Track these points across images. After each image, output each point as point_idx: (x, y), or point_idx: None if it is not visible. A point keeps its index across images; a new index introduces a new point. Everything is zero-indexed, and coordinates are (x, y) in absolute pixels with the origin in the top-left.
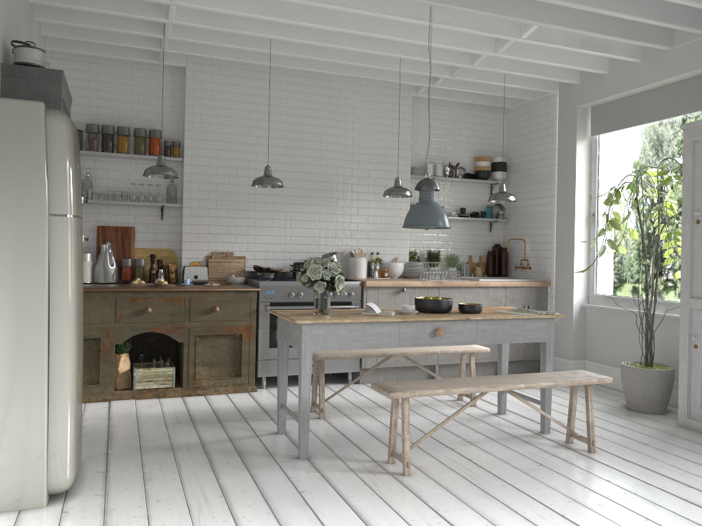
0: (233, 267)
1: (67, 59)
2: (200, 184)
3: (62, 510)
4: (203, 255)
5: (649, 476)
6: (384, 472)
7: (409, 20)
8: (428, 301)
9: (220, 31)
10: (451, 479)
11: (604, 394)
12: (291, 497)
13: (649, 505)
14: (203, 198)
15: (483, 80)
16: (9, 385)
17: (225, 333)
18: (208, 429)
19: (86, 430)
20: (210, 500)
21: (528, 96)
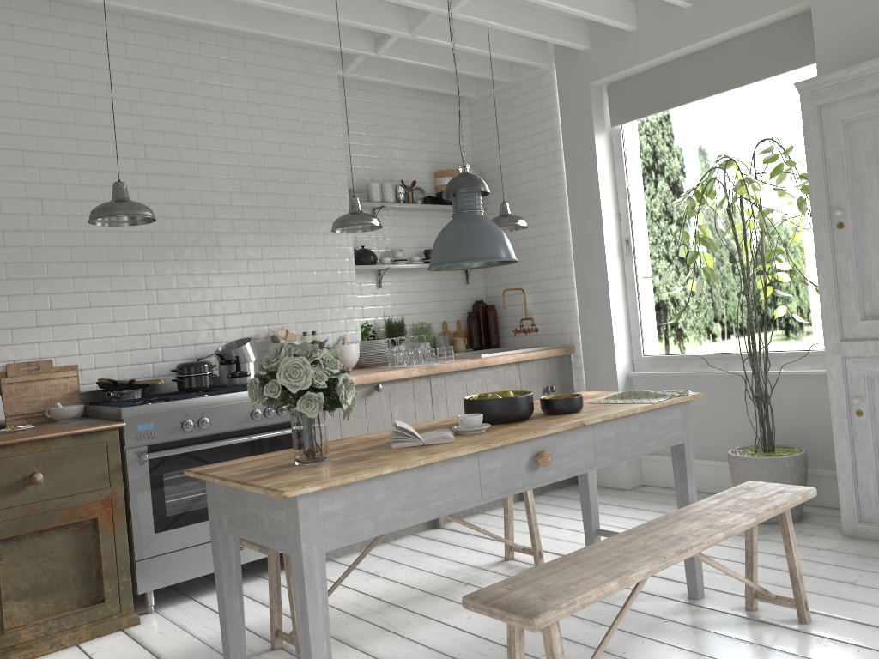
0: (55, 388)
1: None
2: None
3: None
4: None
5: None
6: None
7: None
8: (497, 401)
9: None
10: None
11: None
12: None
13: None
14: None
15: (456, 43)
16: None
17: (62, 523)
18: None
19: None
20: None
21: (506, 77)
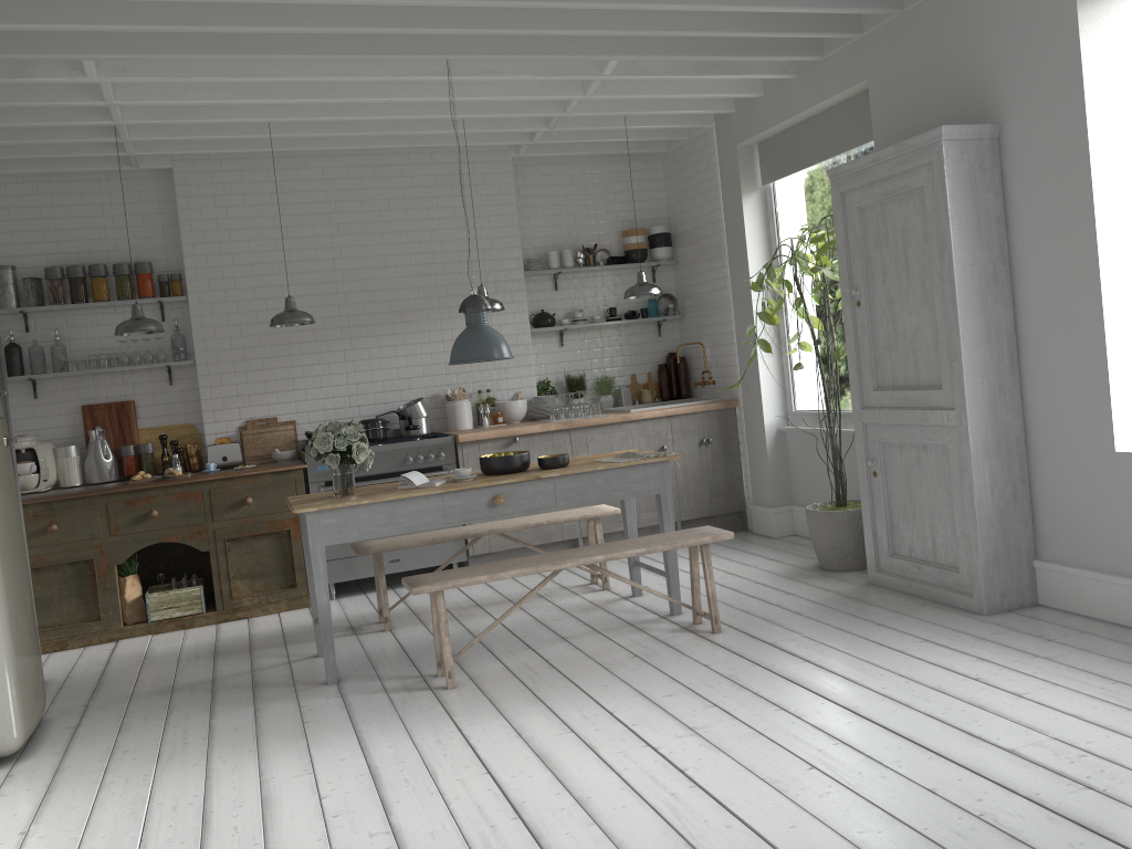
0: (279, 438)
1: (6, 182)
2: (216, 329)
3: (8, 774)
4: (234, 427)
5: (765, 654)
6: (424, 688)
7: (433, 78)
8: (491, 459)
9: (190, 123)
10: (504, 687)
11: (804, 552)
12: (289, 730)
13: (733, 688)
14: (224, 347)
15: (598, 126)
16: None
17: (266, 532)
18: (229, 662)
19: (73, 681)
20: (189, 744)
21: (681, 135)
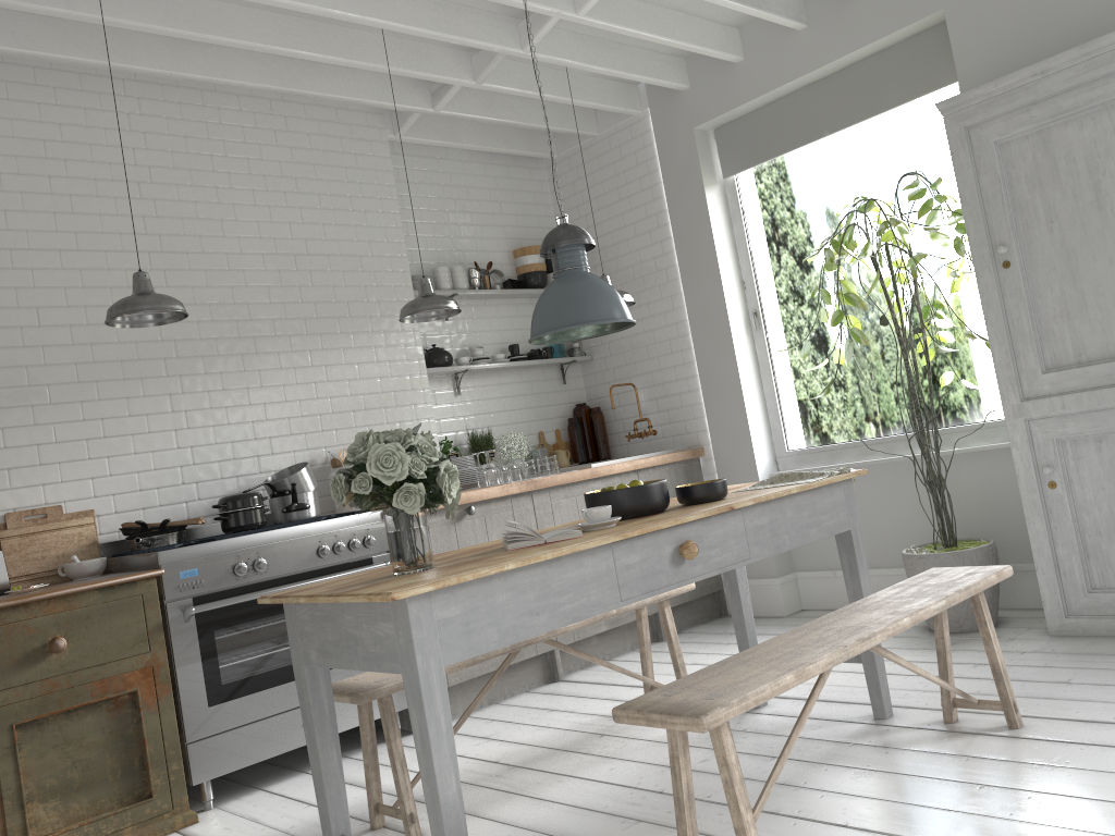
0: (68, 540)
1: None
2: None
3: None
4: None
5: None
6: None
7: None
8: (626, 491)
9: None
10: None
11: None
12: None
13: None
14: None
15: (530, 90)
16: None
17: (94, 700)
18: None
19: None
20: None
21: (591, 129)
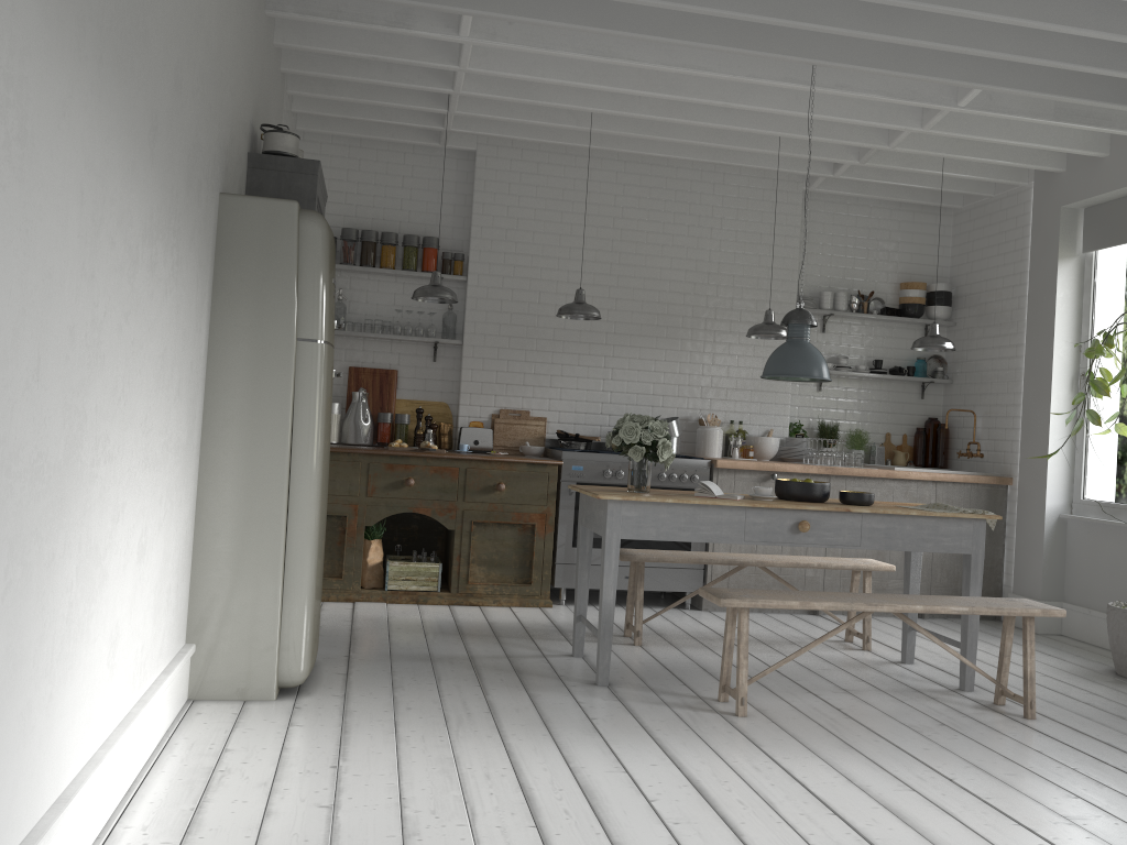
0: (528, 432)
1: (322, 141)
2: (488, 313)
3: (294, 706)
4: (487, 413)
5: (1107, 753)
6: (709, 710)
7: (785, 85)
8: (792, 483)
9: (522, 103)
10: (803, 727)
11: (1085, 654)
12: (577, 722)
13: (1089, 783)
14: (492, 333)
15: (910, 167)
16: (241, 545)
17: (512, 522)
18: (479, 643)
19: (324, 630)
20: (473, 714)
21: (986, 191)
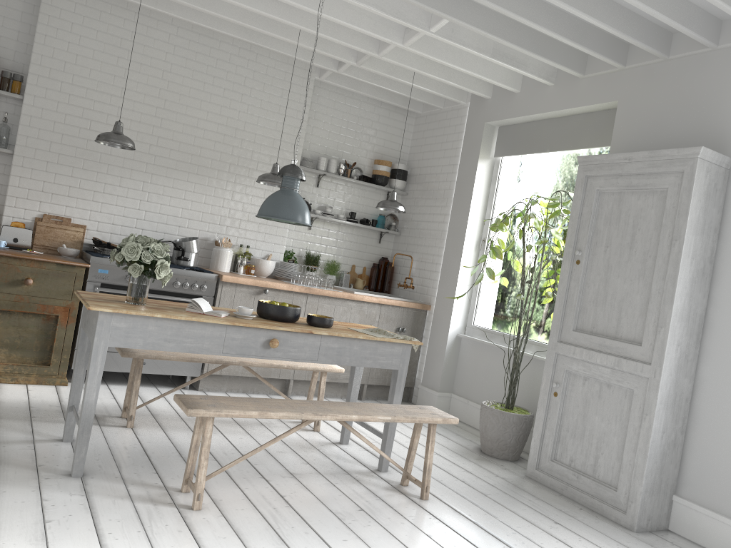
0: (68, 236)
1: None
2: (41, 131)
3: None
4: (31, 216)
5: (475, 534)
6: (169, 504)
7: None
8: (271, 305)
9: None
10: (248, 519)
11: (462, 433)
12: (28, 527)
13: None
14: (43, 148)
15: (391, 75)
16: None
17: (37, 312)
18: None
19: None
20: None
21: (439, 104)
